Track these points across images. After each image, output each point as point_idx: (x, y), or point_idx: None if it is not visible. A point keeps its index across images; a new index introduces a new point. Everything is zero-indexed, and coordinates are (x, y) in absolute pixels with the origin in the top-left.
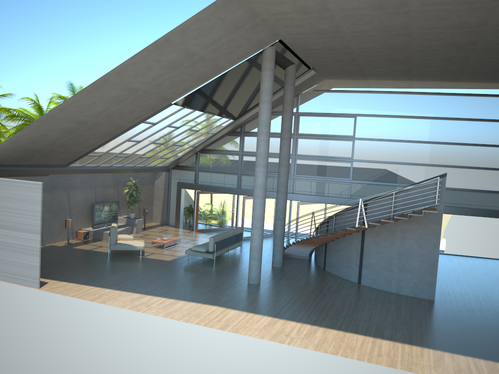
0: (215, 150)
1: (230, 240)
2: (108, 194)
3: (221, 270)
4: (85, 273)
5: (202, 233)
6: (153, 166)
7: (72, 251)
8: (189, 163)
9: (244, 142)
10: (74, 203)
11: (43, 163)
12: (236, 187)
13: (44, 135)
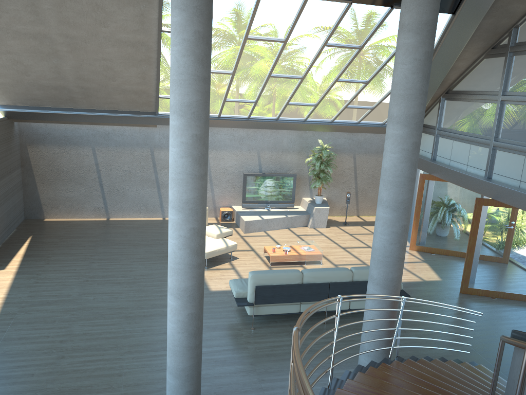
0: (464, 93)
1: (332, 290)
2: (287, 162)
3: (221, 351)
4: (68, 271)
5: (421, 254)
6: (355, 122)
7: (161, 234)
8: (431, 121)
9: (511, 70)
10: (218, 169)
11: (109, 107)
12: (483, 176)
13: (16, 61)
